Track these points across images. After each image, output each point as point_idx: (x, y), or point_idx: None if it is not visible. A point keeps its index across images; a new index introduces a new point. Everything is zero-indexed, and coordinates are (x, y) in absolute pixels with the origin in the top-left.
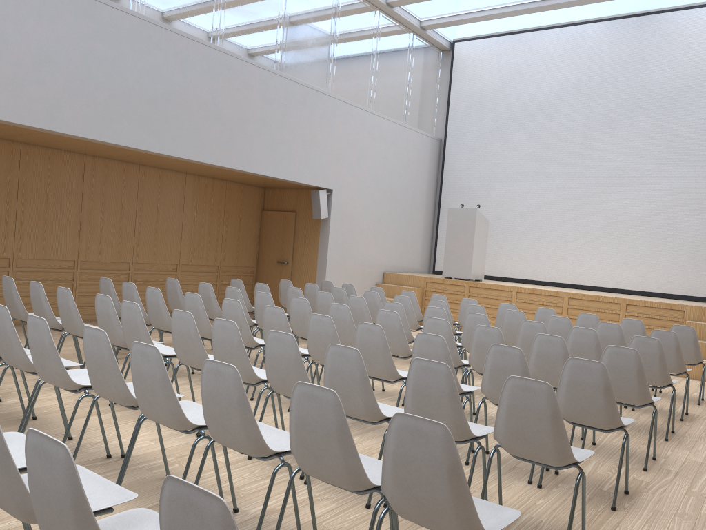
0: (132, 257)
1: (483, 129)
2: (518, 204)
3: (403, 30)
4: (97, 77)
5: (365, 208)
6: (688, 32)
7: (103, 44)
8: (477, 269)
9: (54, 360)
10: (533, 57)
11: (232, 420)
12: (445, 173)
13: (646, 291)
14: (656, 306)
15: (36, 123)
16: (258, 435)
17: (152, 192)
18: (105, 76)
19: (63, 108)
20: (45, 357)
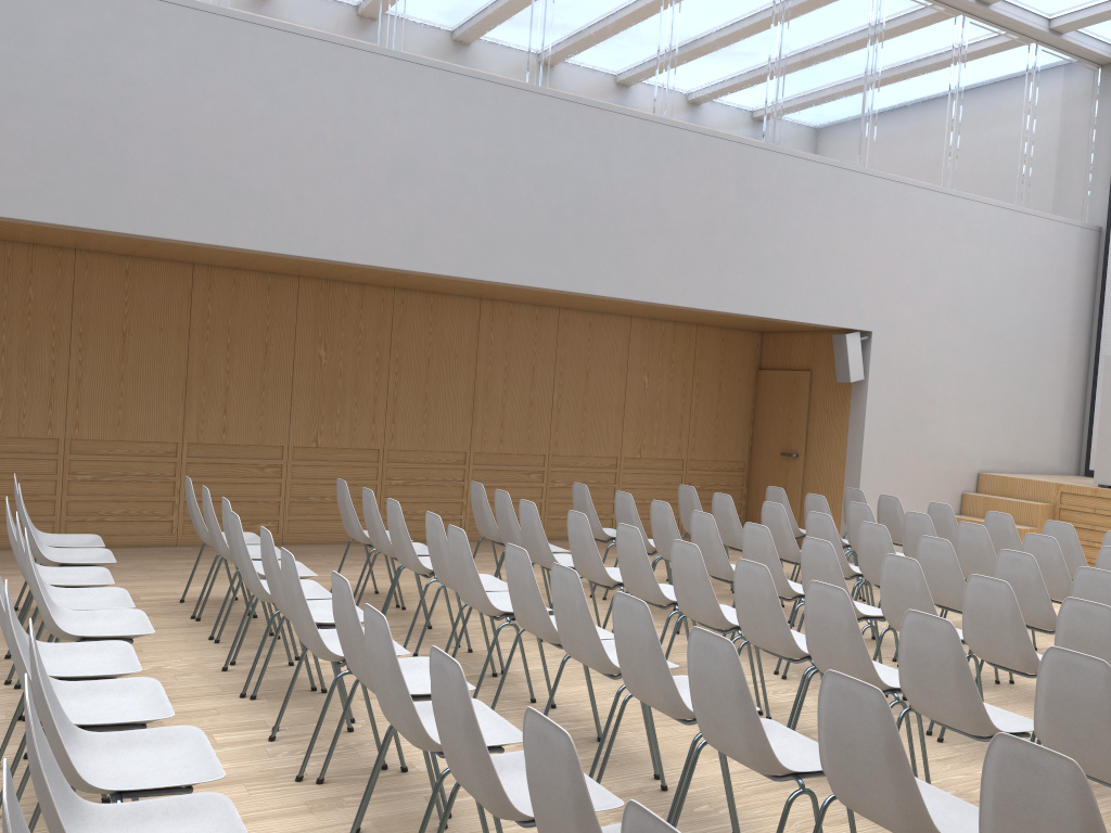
0: (548, 447)
1: None
2: None
3: (1015, 41)
4: (476, 188)
5: (938, 360)
6: None
7: (484, 139)
8: None
9: (304, 616)
10: None
11: (461, 753)
12: (1108, 290)
13: None
14: None
15: (392, 262)
16: (498, 784)
17: (578, 349)
18: (486, 185)
19: (428, 238)
20: (295, 610)
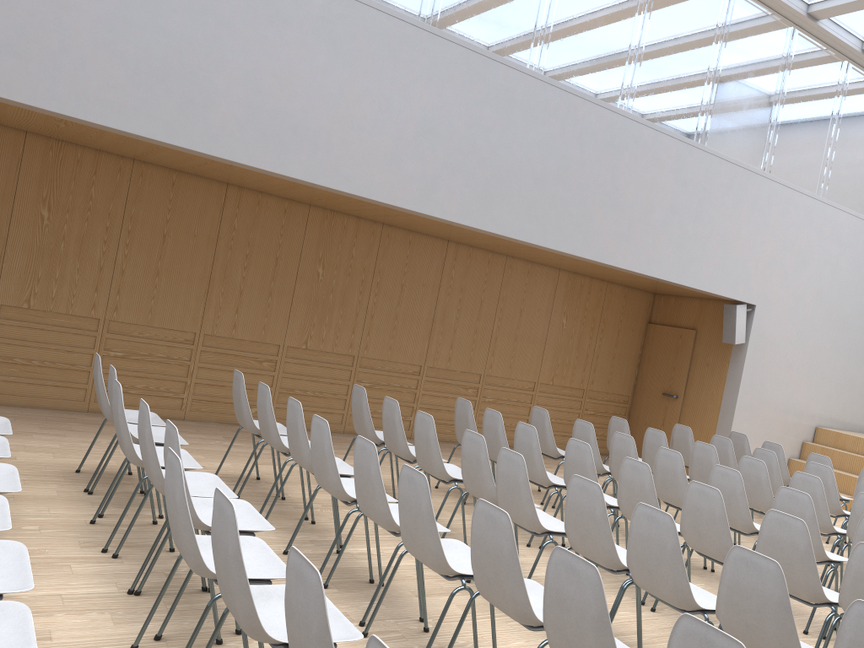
0: (484, 368)
1: None
2: None
3: None
4: (481, 151)
5: (799, 333)
6: None
7: (493, 111)
8: None
9: (430, 533)
10: None
11: None
12: None
13: None
14: None
15: (409, 204)
16: None
17: (517, 291)
18: (489, 149)
19: (439, 188)
20: (418, 525)
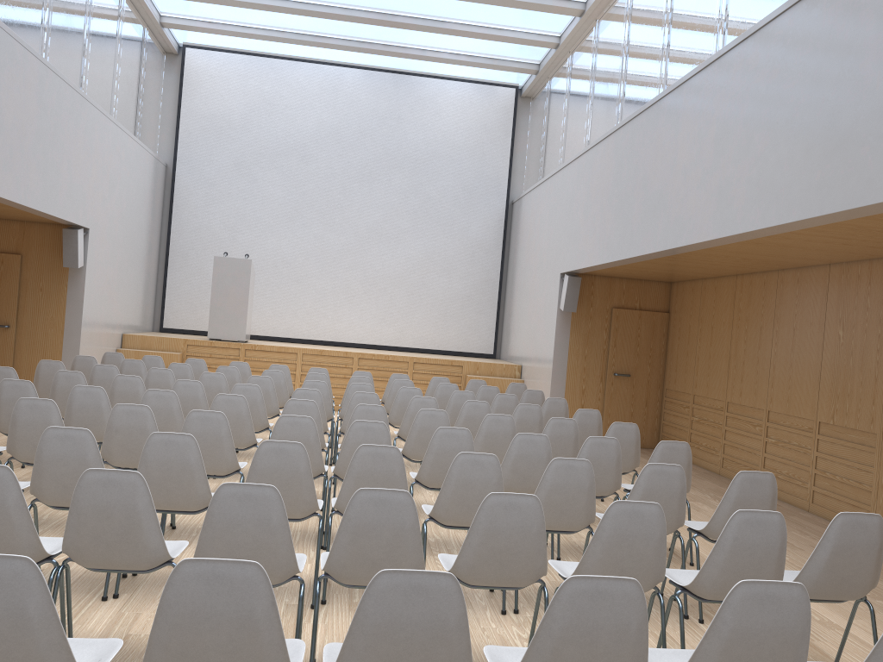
0: None
1: (226, 161)
2: (271, 253)
3: (140, 22)
4: None
5: (112, 252)
6: (438, 100)
7: None
8: (248, 328)
9: (306, 487)
10: (287, 89)
11: (576, 504)
12: (175, 208)
13: (403, 347)
14: (439, 362)
15: None
16: (593, 511)
17: None
18: None
19: None
20: (292, 485)
